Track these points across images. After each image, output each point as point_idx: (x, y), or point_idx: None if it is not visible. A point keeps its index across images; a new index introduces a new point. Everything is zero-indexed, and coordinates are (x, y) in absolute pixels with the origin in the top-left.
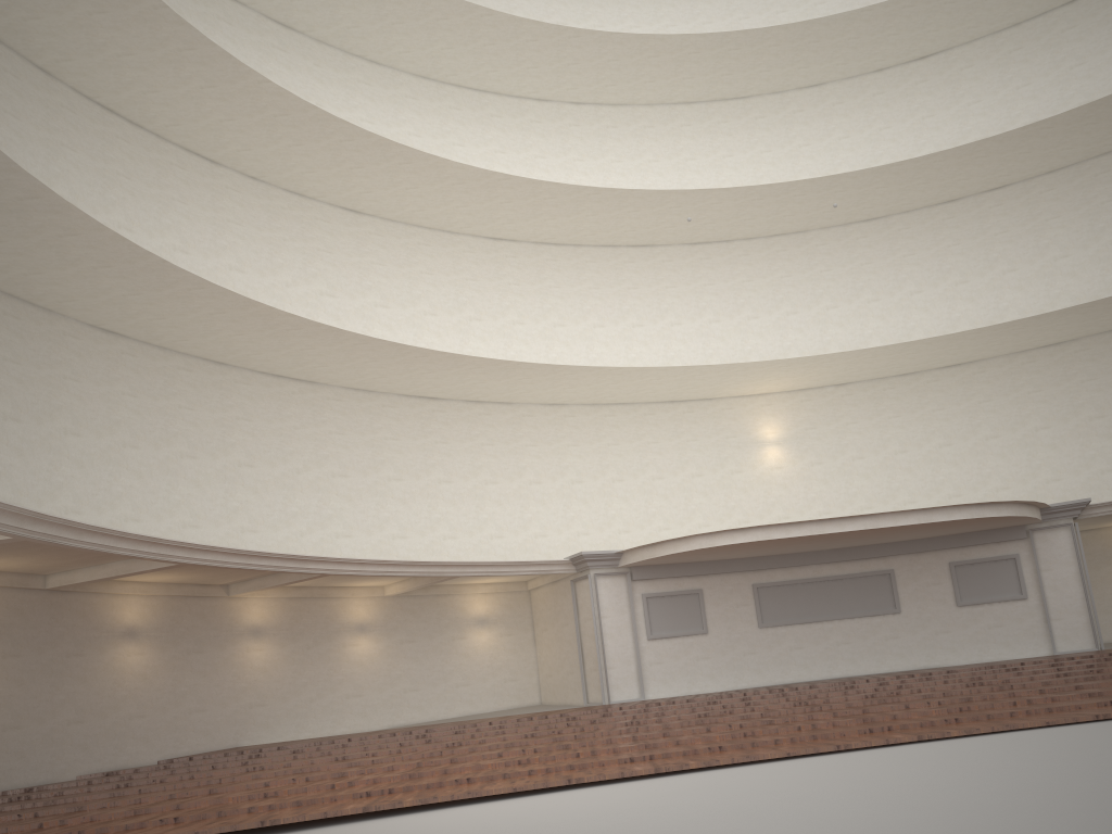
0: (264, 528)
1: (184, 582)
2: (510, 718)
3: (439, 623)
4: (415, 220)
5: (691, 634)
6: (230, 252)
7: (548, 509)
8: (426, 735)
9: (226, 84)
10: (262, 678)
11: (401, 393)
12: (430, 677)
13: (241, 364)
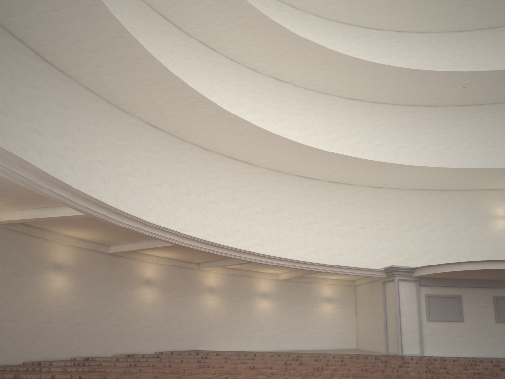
0: (220, 236)
1: (177, 259)
2: (345, 355)
3: (305, 297)
4: (309, 86)
5: (453, 321)
6: (217, 94)
7: (368, 243)
8: (298, 359)
9: (223, 2)
10: (211, 315)
11: (295, 174)
12: (298, 326)
13: (217, 150)
